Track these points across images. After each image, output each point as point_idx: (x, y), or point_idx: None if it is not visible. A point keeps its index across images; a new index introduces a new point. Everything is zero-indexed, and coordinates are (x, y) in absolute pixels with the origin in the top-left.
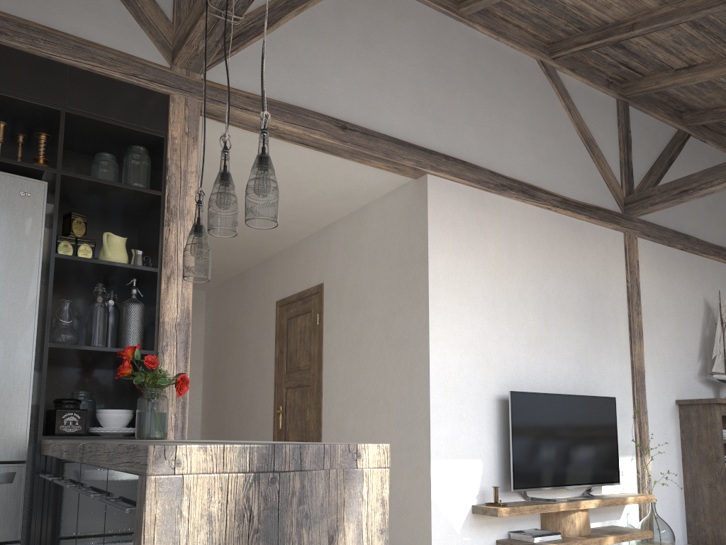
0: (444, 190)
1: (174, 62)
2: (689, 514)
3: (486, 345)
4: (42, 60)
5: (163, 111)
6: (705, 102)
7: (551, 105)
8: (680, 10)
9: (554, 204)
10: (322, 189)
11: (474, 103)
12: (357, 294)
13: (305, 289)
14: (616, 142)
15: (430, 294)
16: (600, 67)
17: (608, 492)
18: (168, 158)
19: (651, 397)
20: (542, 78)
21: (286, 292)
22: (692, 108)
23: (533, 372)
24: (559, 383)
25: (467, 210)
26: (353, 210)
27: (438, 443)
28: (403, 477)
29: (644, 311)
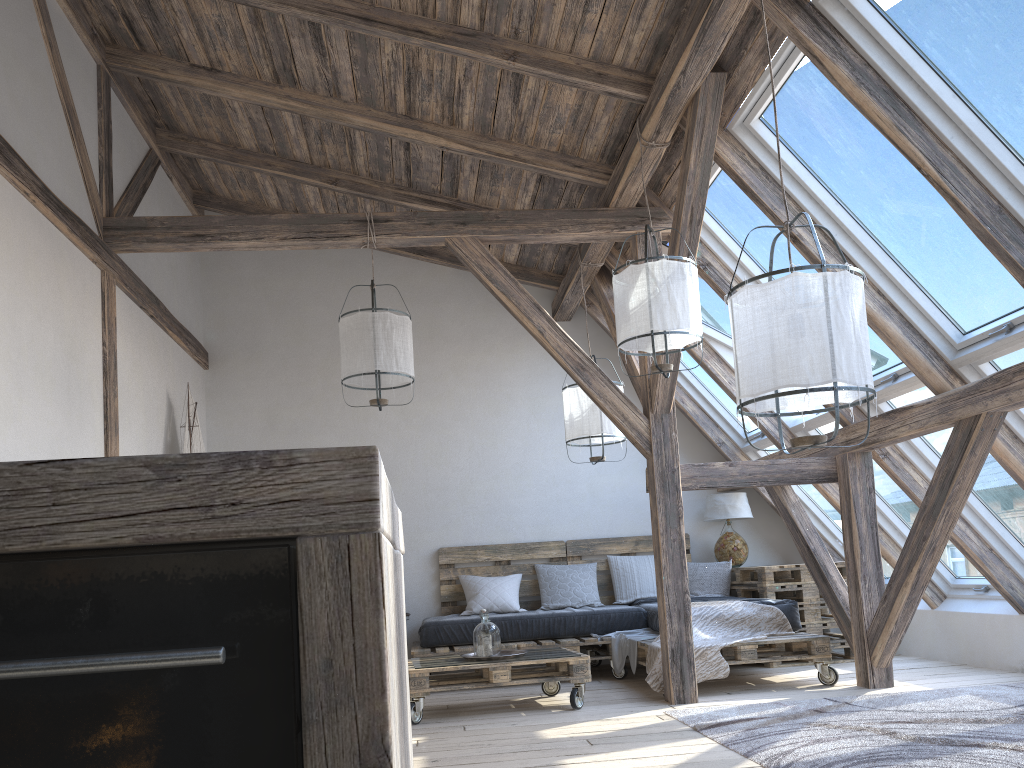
0: None
1: None
2: None
3: None
4: None
5: None
6: (195, 126)
7: (30, 23)
8: None
9: (35, 190)
10: None
11: None
12: None
13: None
14: (96, 130)
15: None
16: (88, 4)
17: None
18: None
19: None
20: None
21: None
22: (174, 126)
23: None
24: None
25: None
26: None
27: None
28: None
29: (119, 394)
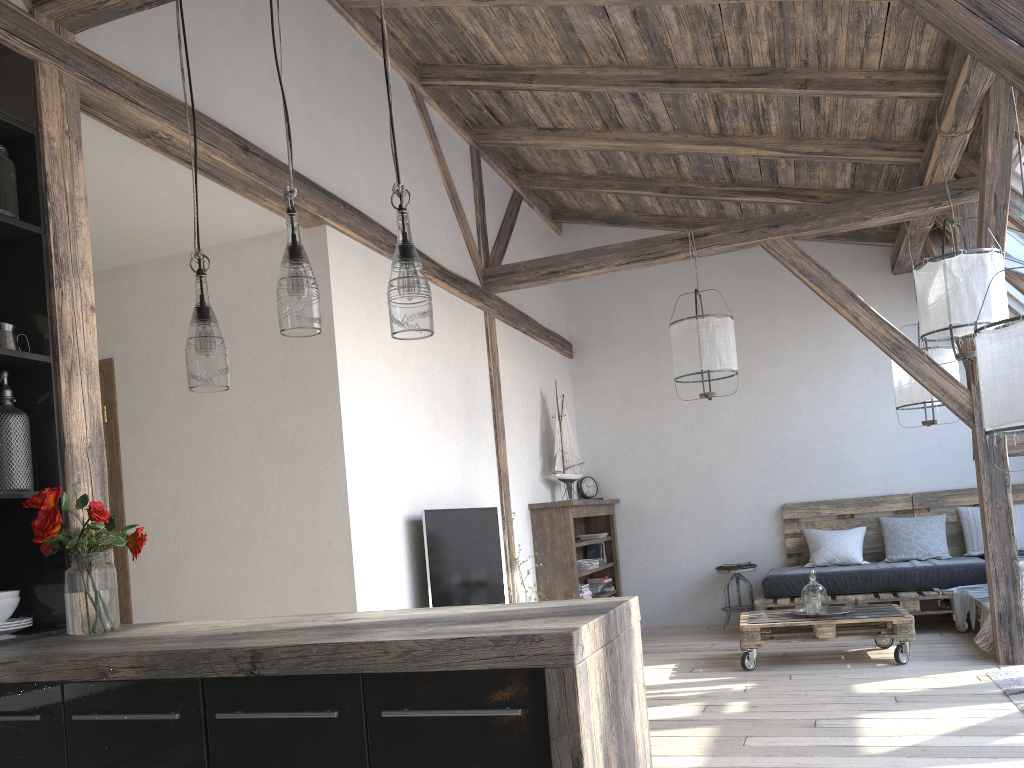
0: (343, 249)
1: (42, 8)
2: None
3: (391, 453)
4: None
5: (29, 88)
6: (546, 166)
7: (422, 145)
8: (586, 78)
9: (435, 274)
10: (156, 222)
11: (360, 131)
12: None
13: None
14: (472, 200)
15: (341, 390)
16: (460, 104)
17: None
18: (47, 172)
19: (513, 503)
20: (412, 108)
21: None
22: (530, 168)
23: (430, 483)
24: (449, 495)
25: (364, 277)
26: (176, 253)
27: (362, 584)
28: None
29: (503, 405)
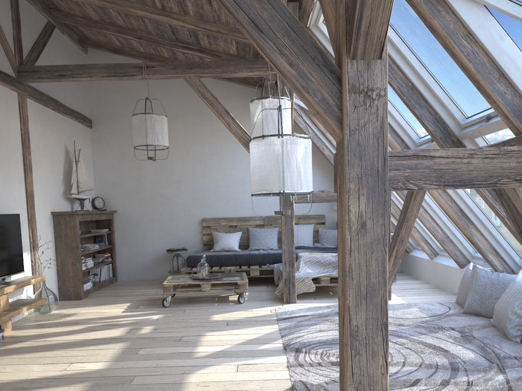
0: None
1: None
2: (60, 283)
3: None
4: None
5: None
6: (68, 9)
7: None
8: None
9: None
10: None
11: None
12: None
13: None
14: (10, 21)
15: None
16: None
17: (15, 277)
18: None
19: (38, 211)
20: None
21: None
22: (59, 9)
23: None
24: None
25: None
26: None
27: None
28: None
29: (32, 152)
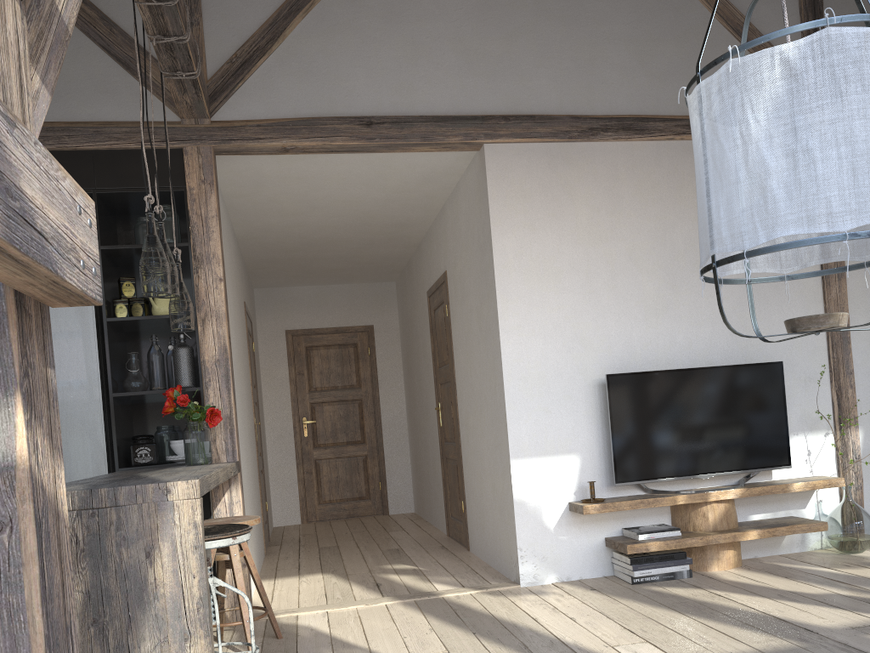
0: (509, 157)
1: (180, 116)
2: None
3: (579, 325)
4: (70, 153)
5: (179, 165)
6: None
7: None
8: None
9: (678, 132)
10: (399, 179)
11: (546, 37)
12: (462, 282)
13: (438, 278)
14: (795, 14)
15: (497, 281)
16: None
17: (784, 477)
18: (188, 210)
19: (865, 351)
20: None
21: (430, 281)
22: None
23: (653, 346)
24: (695, 354)
25: (543, 172)
26: (452, 188)
27: (519, 440)
28: (499, 476)
29: None
